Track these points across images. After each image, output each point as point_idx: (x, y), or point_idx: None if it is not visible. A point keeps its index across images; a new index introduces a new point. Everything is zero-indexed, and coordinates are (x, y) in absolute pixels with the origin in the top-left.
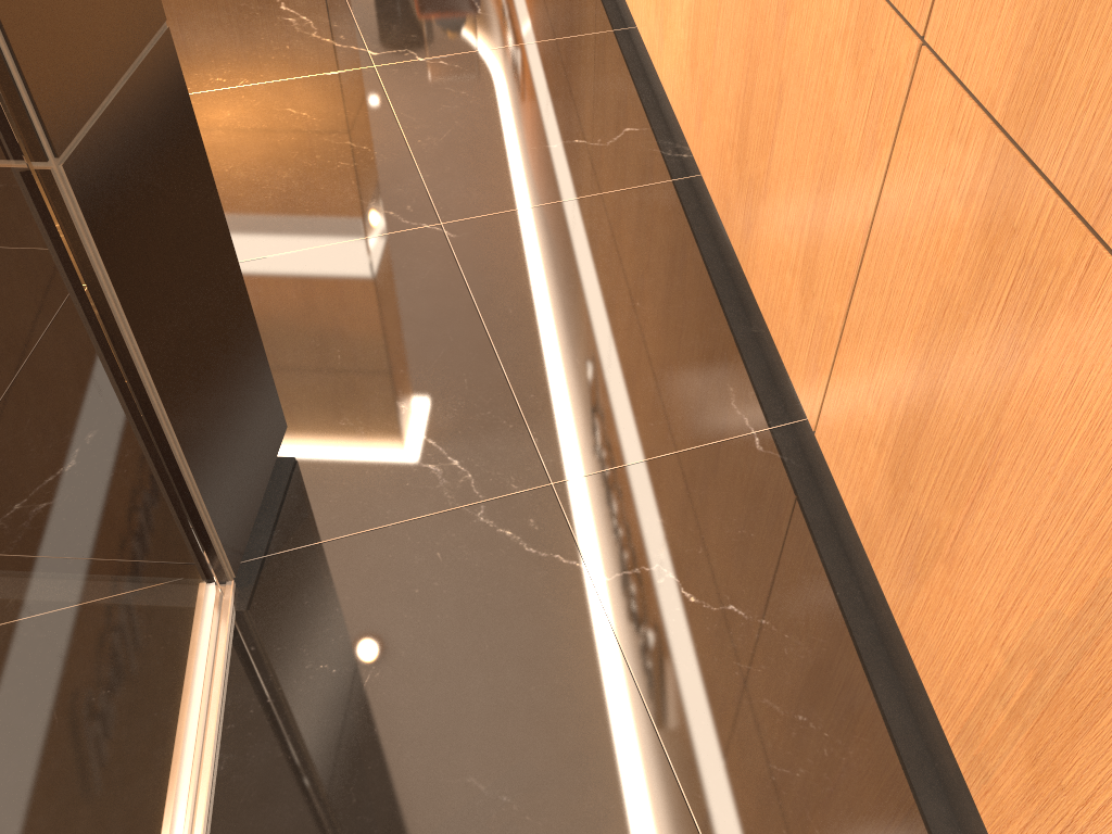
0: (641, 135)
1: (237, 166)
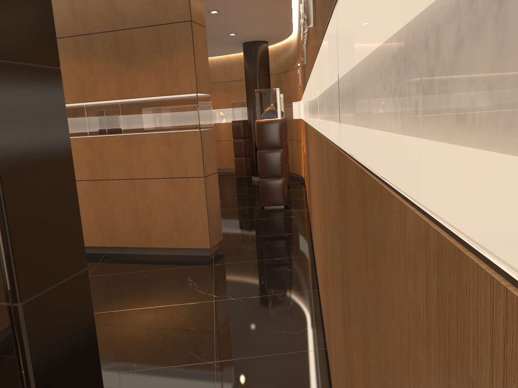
0: (312, 330)
1: (145, 335)
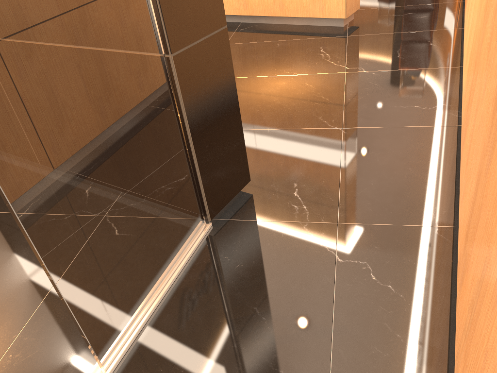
0: (446, 107)
1: (278, 100)
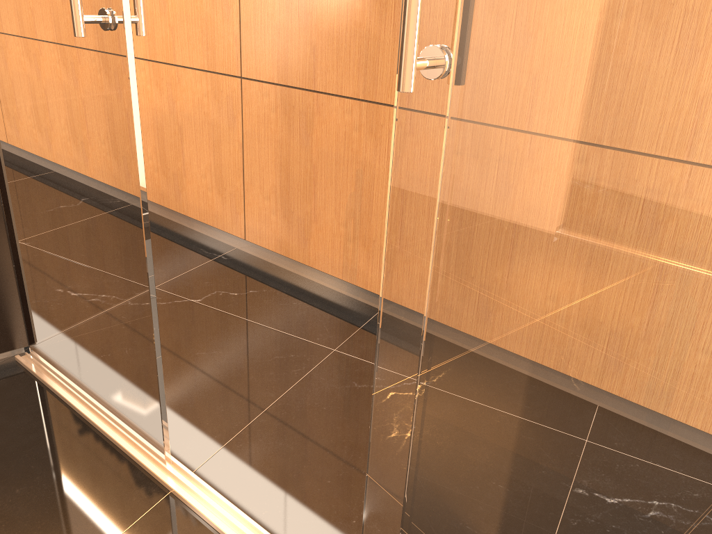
0: None
1: None
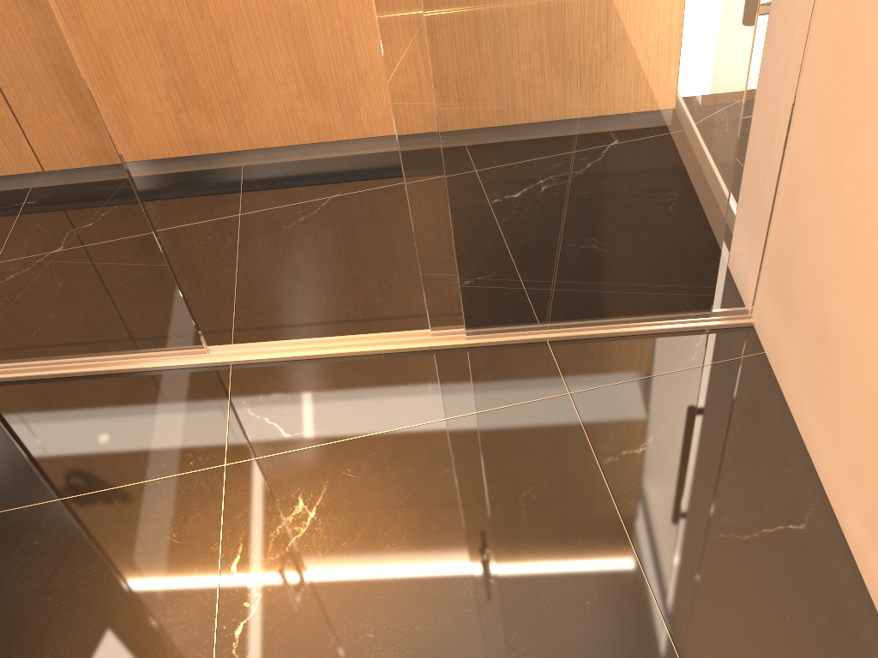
0: None
1: None
